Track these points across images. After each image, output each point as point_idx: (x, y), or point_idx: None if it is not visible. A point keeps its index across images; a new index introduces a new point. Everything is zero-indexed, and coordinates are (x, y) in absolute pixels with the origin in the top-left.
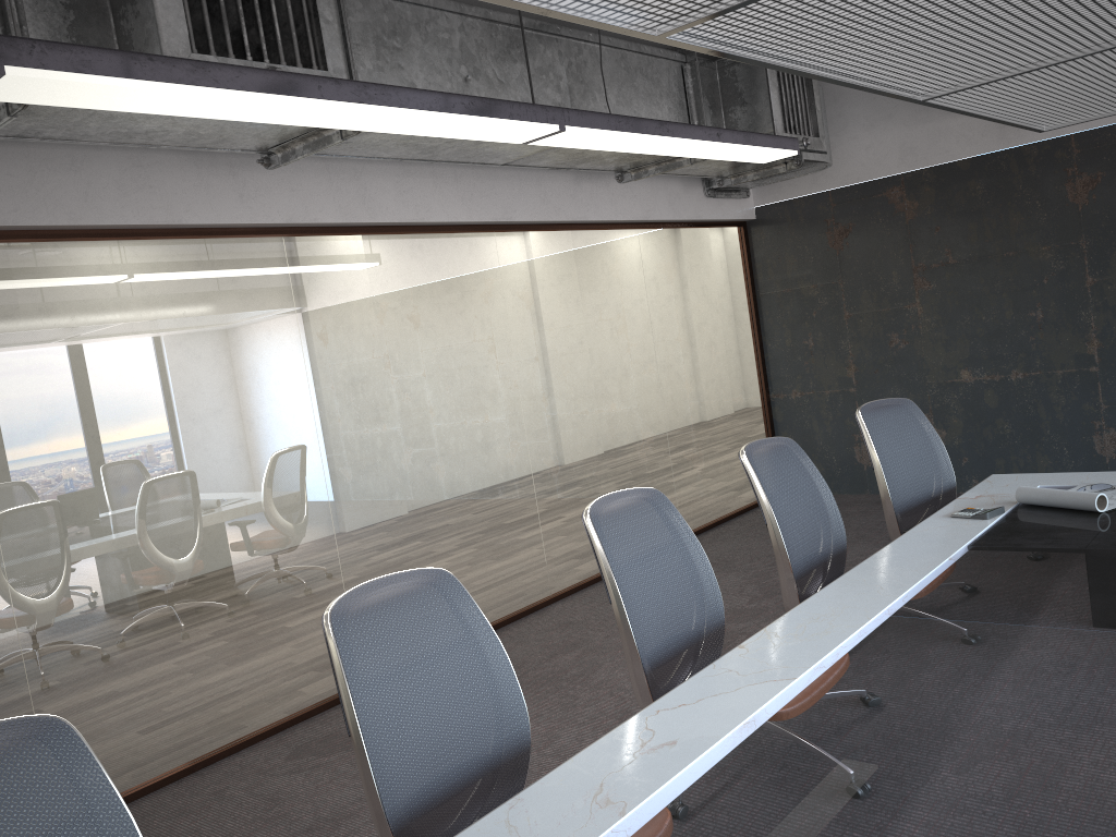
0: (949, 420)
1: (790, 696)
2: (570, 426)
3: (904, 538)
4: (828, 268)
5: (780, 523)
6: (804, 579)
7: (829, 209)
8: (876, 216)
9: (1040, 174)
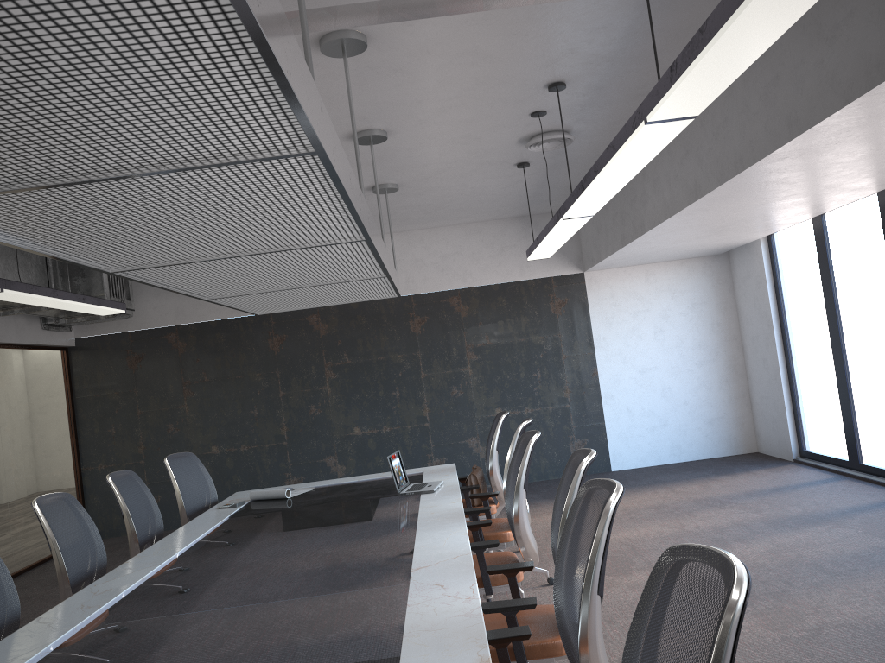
0: None
1: (161, 568)
2: None
3: (196, 519)
4: (127, 381)
5: (132, 514)
6: (143, 546)
7: (129, 343)
8: (160, 349)
9: (255, 333)
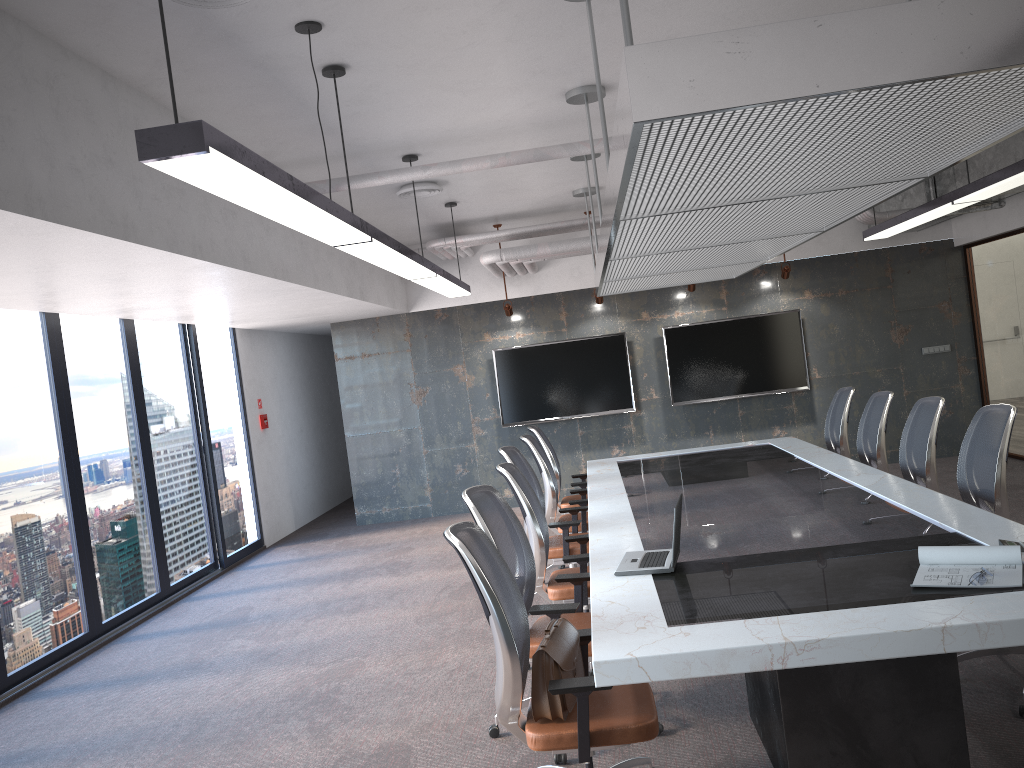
0: None
1: (852, 485)
2: None
3: (1016, 525)
4: None
5: None
6: None
7: None
8: None
9: None
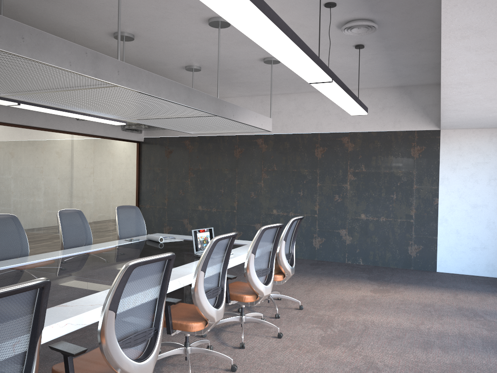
0: (193, 222)
1: (13, 266)
2: (44, 202)
3: (103, 243)
4: (164, 163)
5: (63, 233)
6: None
7: (167, 143)
8: (181, 148)
9: (228, 145)
